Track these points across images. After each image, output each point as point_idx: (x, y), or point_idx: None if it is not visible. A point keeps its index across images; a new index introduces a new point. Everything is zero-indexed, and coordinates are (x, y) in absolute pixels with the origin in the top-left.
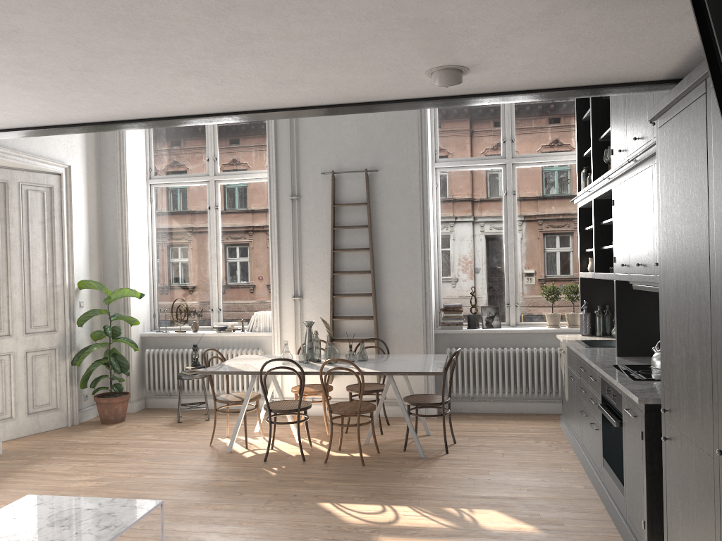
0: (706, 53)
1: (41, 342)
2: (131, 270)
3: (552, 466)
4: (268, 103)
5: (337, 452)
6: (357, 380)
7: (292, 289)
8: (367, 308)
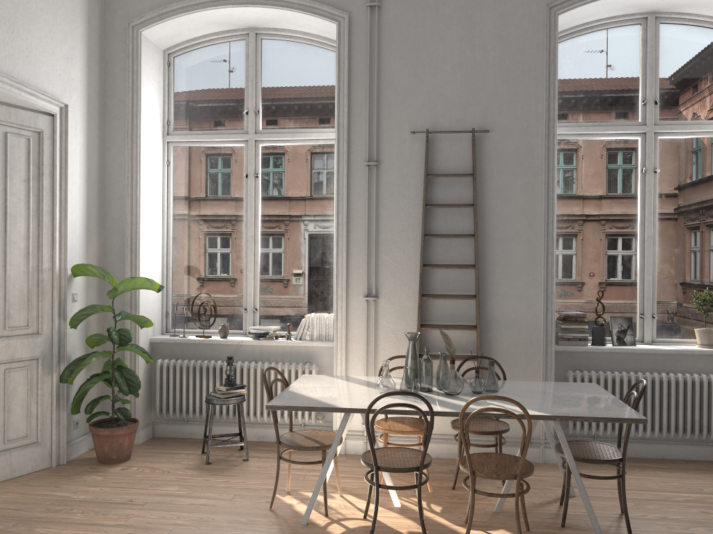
0: None
1: (18, 350)
2: (142, 254)
3: None
4: None
5: (466, 528)
6: None
7: (363, 285)
8: (466, 314)
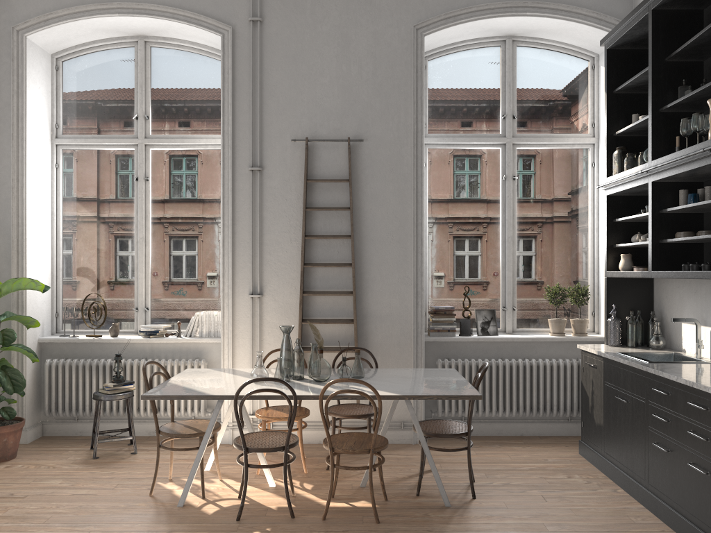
0: None
1: None
2: (29, 255)
3: (616, 514)
4: None
5: (331, 501)
6: (337, 400)
7: (249, 284)
8: (345, 309)
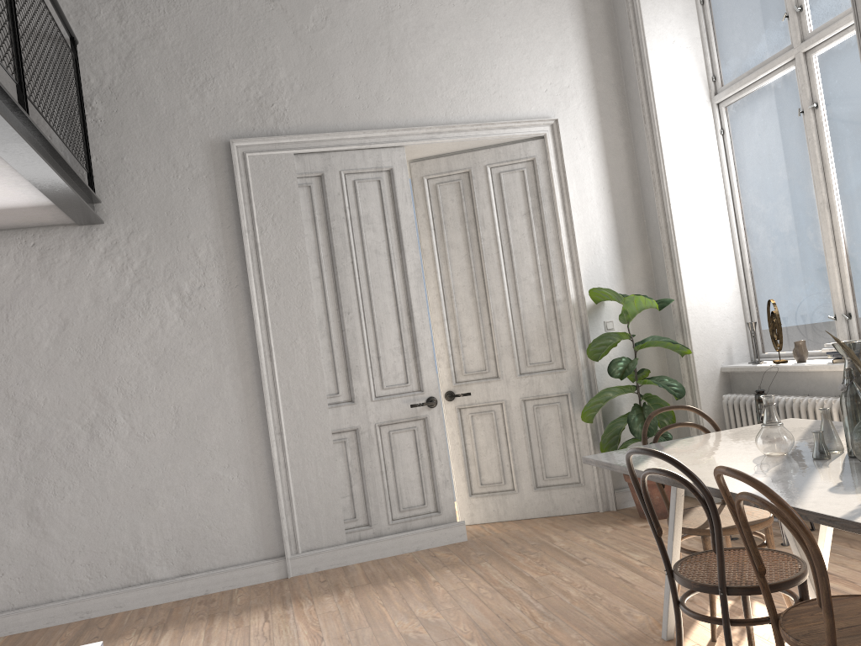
0: None
1: (542, 386)
2: (683, 261)
3: None
4: None
5: None
6: None
7: None
8: None
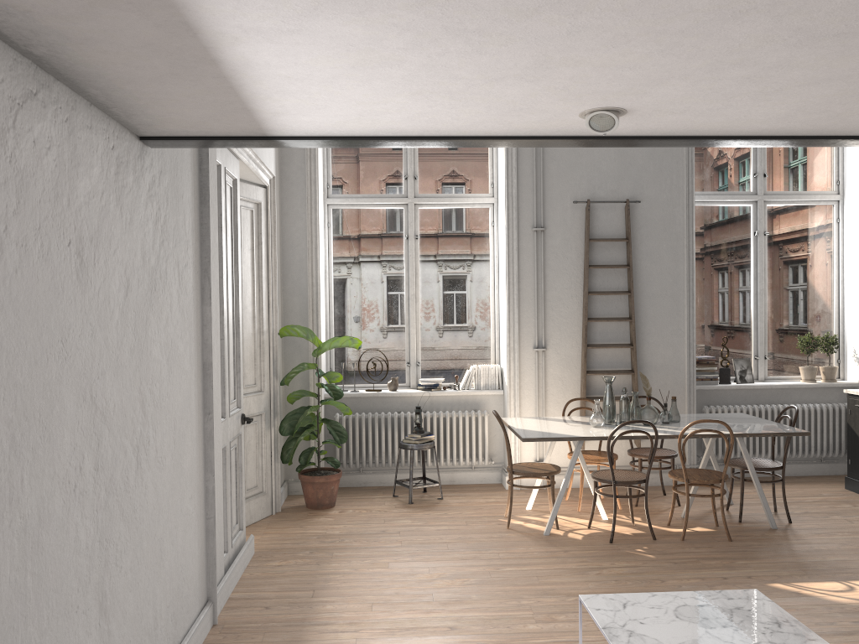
0: None
1: (251, 406)
2: (321, 313)
3: None
4: None
5: (671, 528)
6: (630, 445)
7: (533, 338)
8: (622, 361)
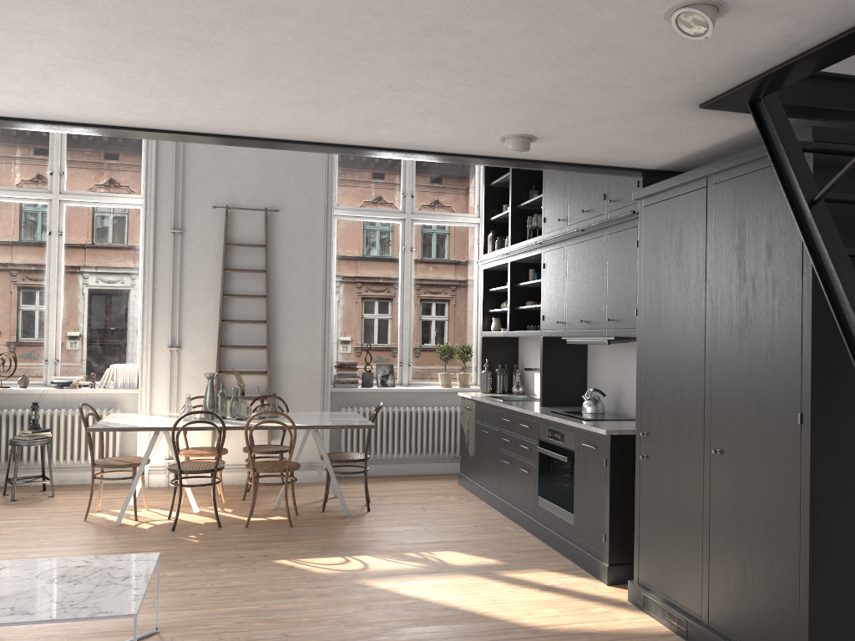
0: (775, 168)
1: None
2: None
3: (475, 515)
4: (333, 138)
5: (250, 517)
6: (252, 442)
7: (168, 337)
8: (259, 362)
